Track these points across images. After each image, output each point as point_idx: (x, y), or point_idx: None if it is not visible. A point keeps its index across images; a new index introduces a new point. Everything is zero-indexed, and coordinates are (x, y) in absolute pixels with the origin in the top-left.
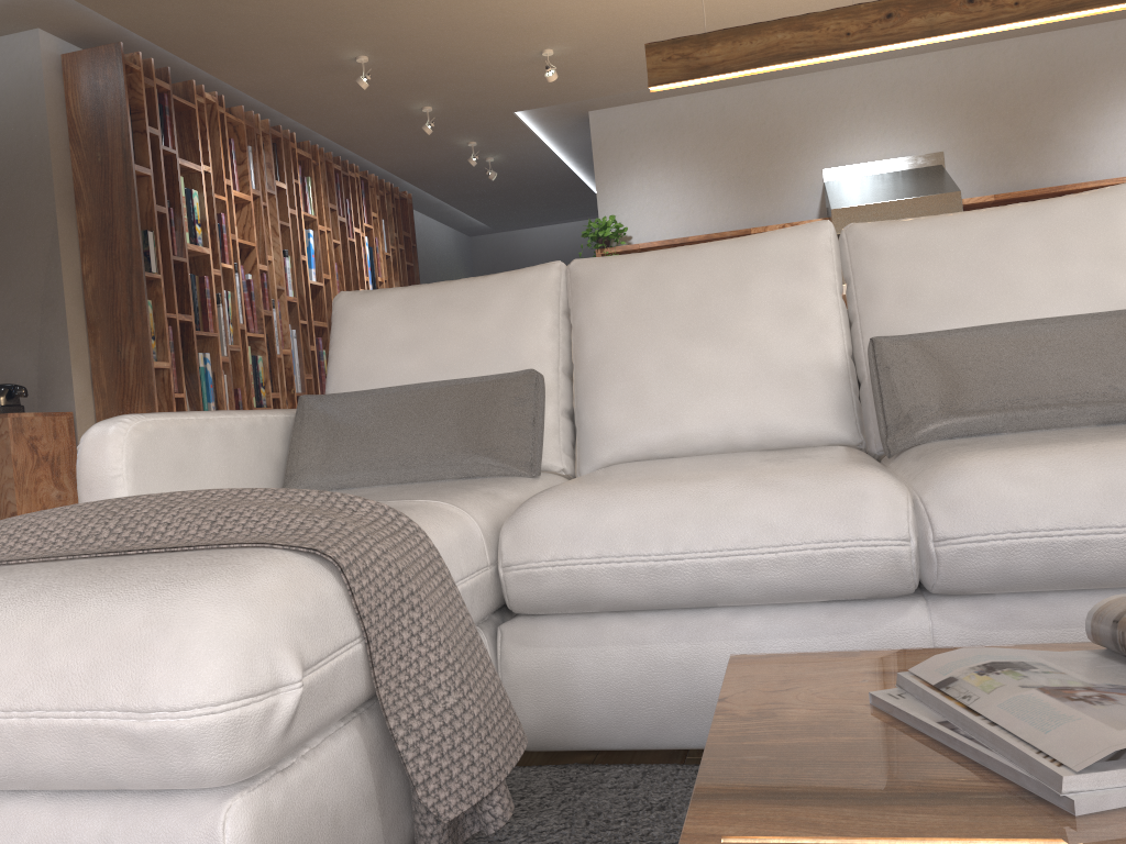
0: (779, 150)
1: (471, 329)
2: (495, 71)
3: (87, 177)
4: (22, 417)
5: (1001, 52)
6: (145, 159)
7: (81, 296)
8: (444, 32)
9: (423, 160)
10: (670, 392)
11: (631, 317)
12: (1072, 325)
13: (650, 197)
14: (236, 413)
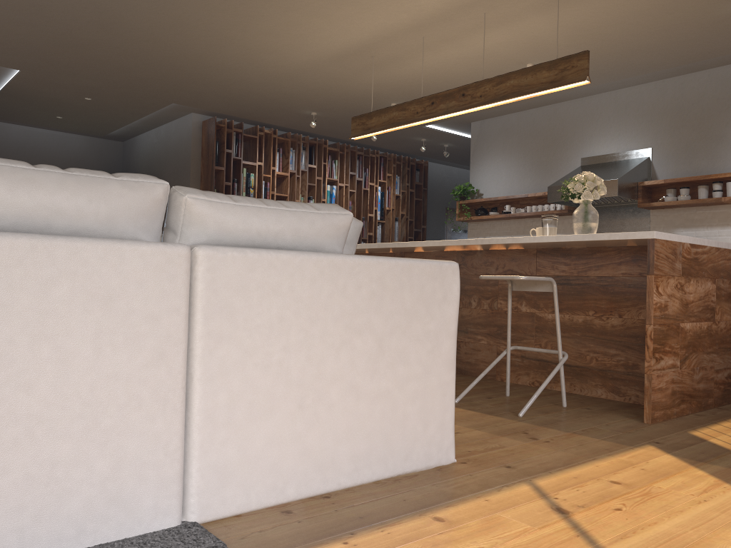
0: (559, 145)
1: None
2: None
3: (203, 171)
4: None
5: (696, 80)
6: (223, 163)
7: None
8: (333, 102)
9: (411, 147)
10: None
11: None
12: None
13: (493, 171)
14: None
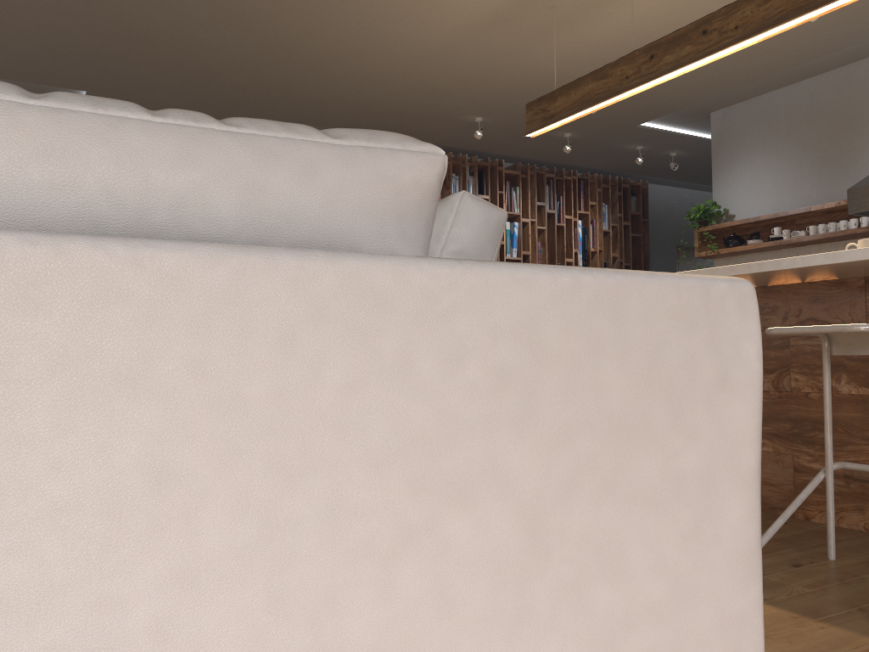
0: (859, 127)
1: None
2: None
3: None
4: None
5: None
6: None
7: None
8: (503, 97)
9: (622, 161)
10: None
11: None
12: None
13: (750, 180)
14: None
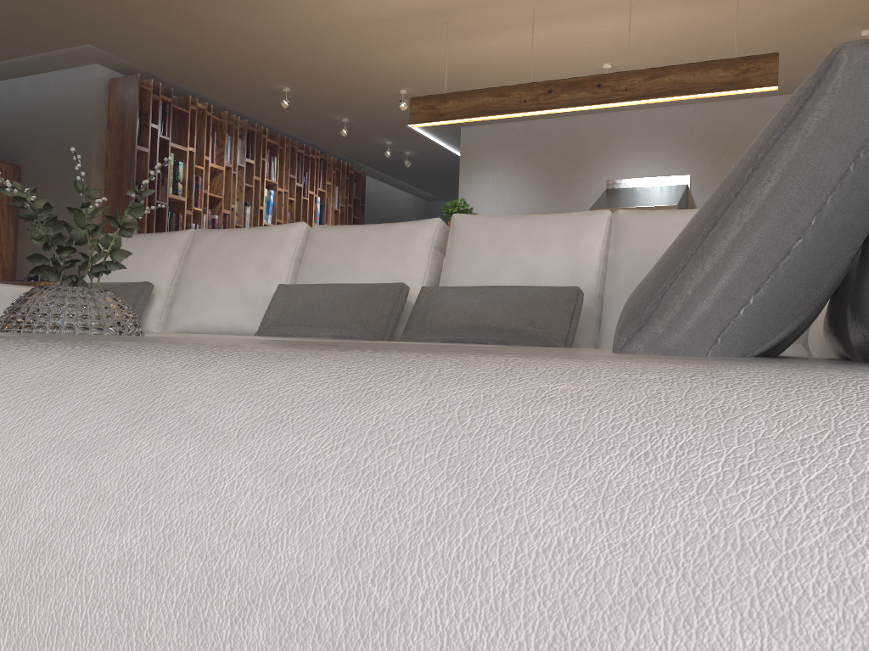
0: (579, 164)
1: (139, 258)
2: (376, 100)
3: (113, 150)
4: (50, 284)
5: (739, 107)
6: (146, 143)
7: (101, 219)
8: (329, 77)
9: (363, 150)
10: (201, 301)
11: (201, 261)
12: (346, 288)
13: (492, 188)
14: (11, 286)
